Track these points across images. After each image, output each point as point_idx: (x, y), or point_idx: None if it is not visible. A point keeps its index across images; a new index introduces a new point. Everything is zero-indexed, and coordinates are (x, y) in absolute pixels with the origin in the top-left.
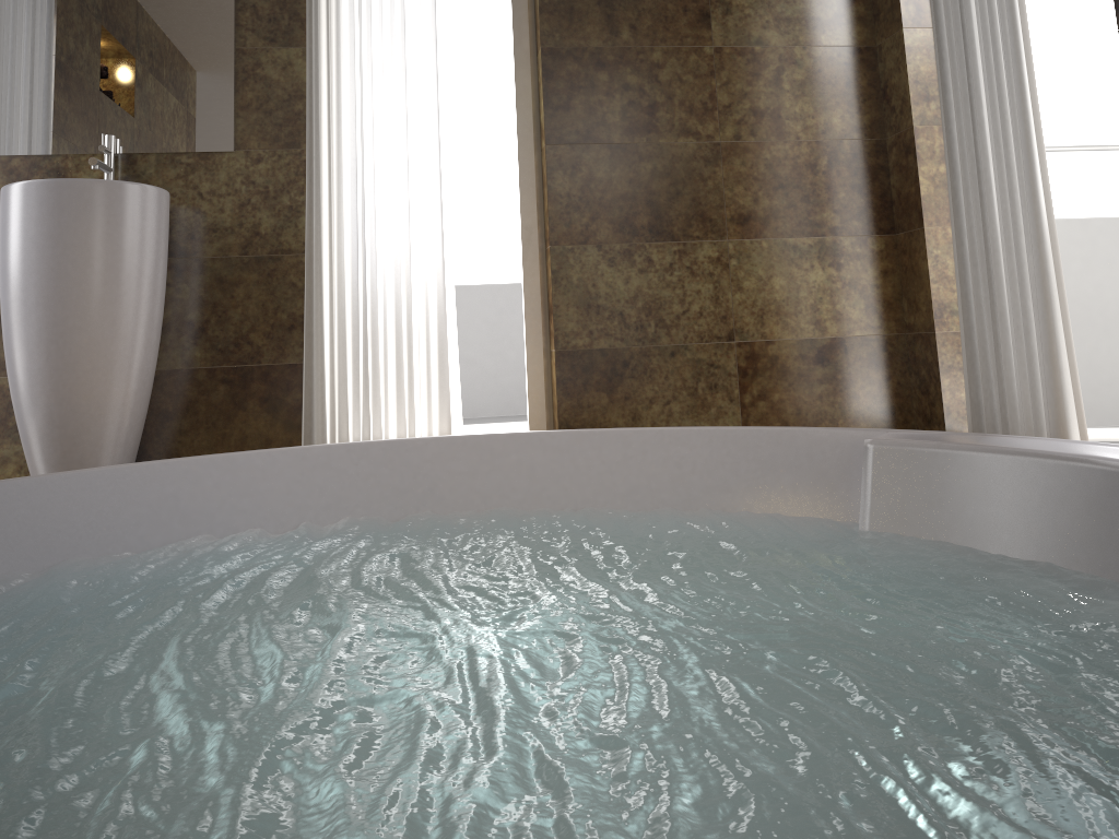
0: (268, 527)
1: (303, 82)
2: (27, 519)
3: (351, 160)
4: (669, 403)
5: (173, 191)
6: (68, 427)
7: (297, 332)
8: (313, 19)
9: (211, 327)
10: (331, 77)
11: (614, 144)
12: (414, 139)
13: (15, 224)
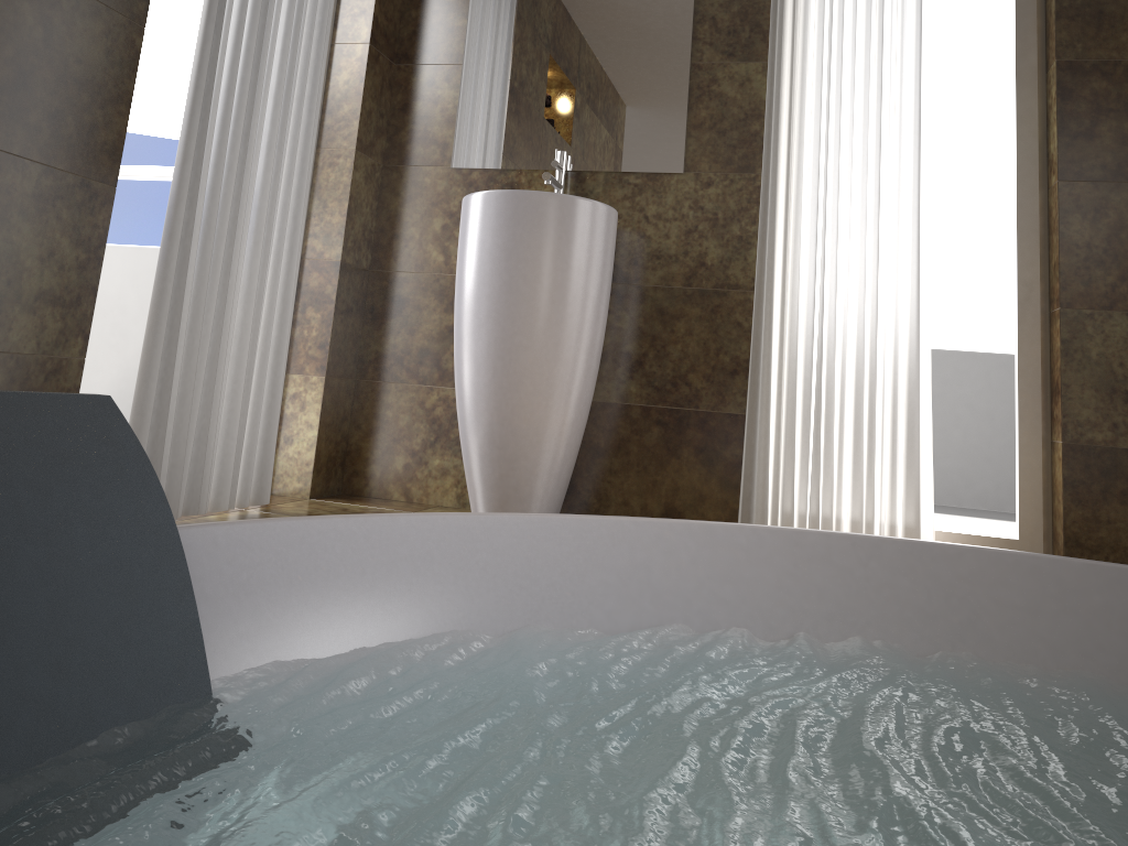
0: (754, 629)
1: (761, 100)
2: (489, 566)
3: (812, 188)
4: None
5: (618, 213)
6: (507, 449)
7: (740, 378)
8: (776, 30)
9: (648, 361)
10: (793, 94)
11: None
12: (888, 167)
13: (474, 234)
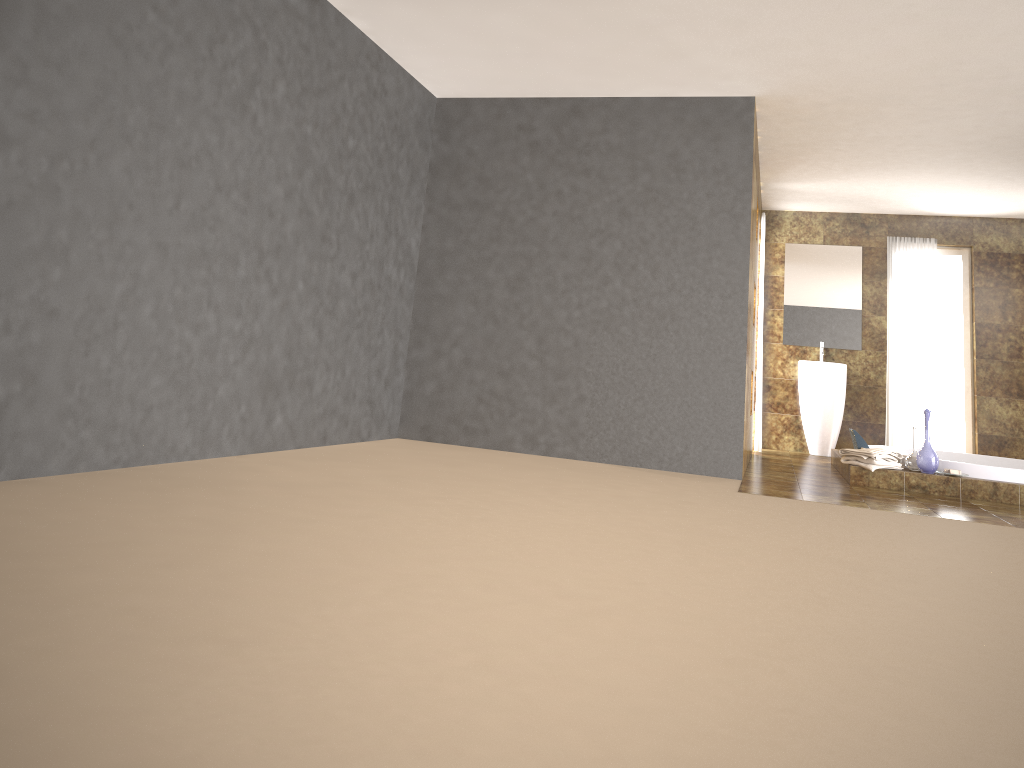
0: None
1: (885, 328)
2: None
3: (902, 357)
4: (1022, 459)
5: (840, 361)
6: (824, 434)
7: (882, 413)
8: (889, 307)
9: (853, 408)
10: (895, 327)
11: (1003, 361)
12: (925, 352)
13: (809, 373)
